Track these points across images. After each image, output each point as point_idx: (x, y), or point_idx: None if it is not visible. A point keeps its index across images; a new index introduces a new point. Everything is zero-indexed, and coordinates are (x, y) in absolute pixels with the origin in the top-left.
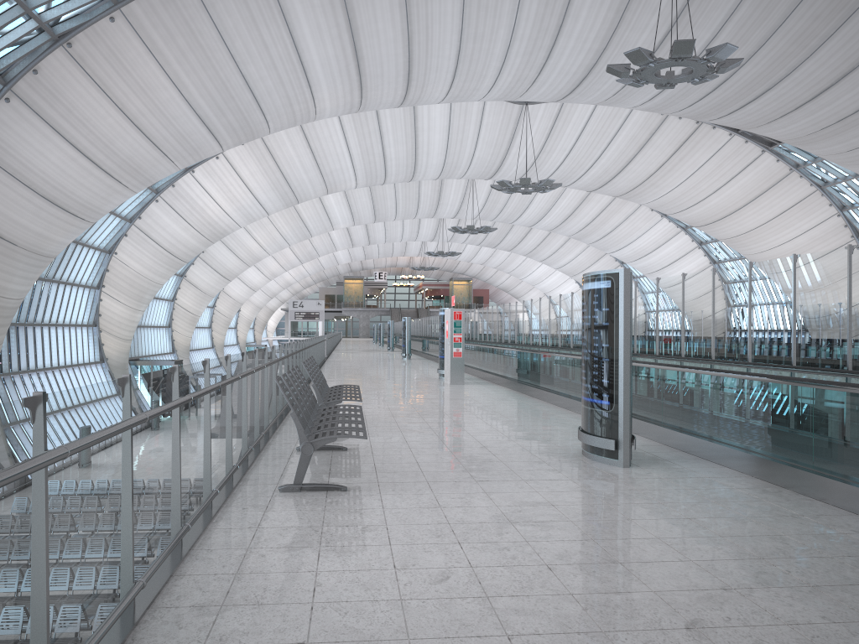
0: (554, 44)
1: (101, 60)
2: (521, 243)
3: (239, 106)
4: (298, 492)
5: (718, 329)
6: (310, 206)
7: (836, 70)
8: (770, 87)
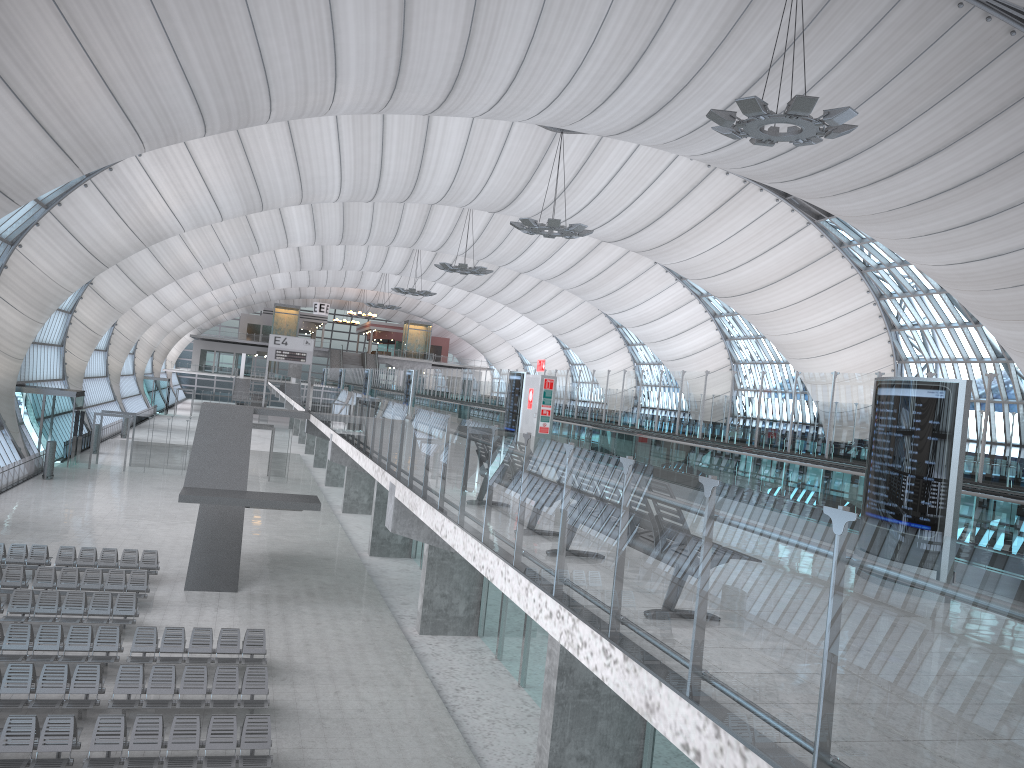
0: (630, 72)
1: (83, 1)
2: (504, 290)
3: (244, 86)
4: None
5: None
6: (265, 215)
7: (921, 149)
8: (848, 157)
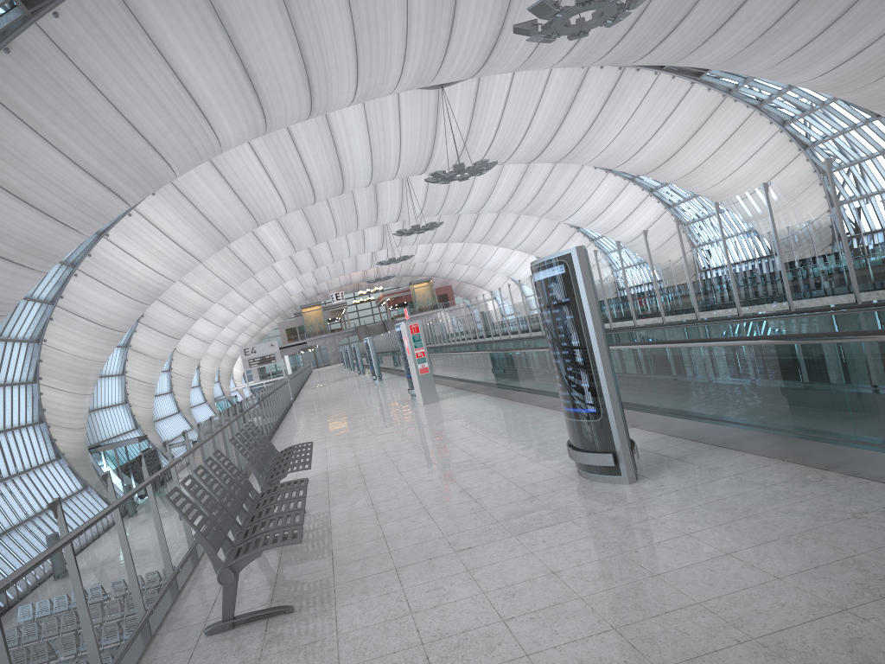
0: (453, 17)
1: None
2: (472, 231)
3: (134, 155)
4: (230, 631)
5: (697, 285)
6: (245, 243)
7: None
8: (685, 15)
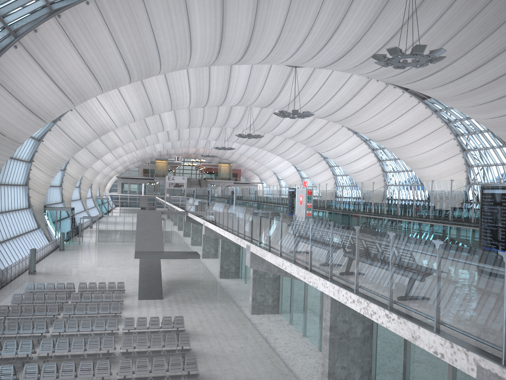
0: (331, 37)
1: (75, 27)
2: (268, 144)
3: (149, 59)
4: None
5: None
6: (152, 117)
7: (475, 63)
8: (439, 70)
